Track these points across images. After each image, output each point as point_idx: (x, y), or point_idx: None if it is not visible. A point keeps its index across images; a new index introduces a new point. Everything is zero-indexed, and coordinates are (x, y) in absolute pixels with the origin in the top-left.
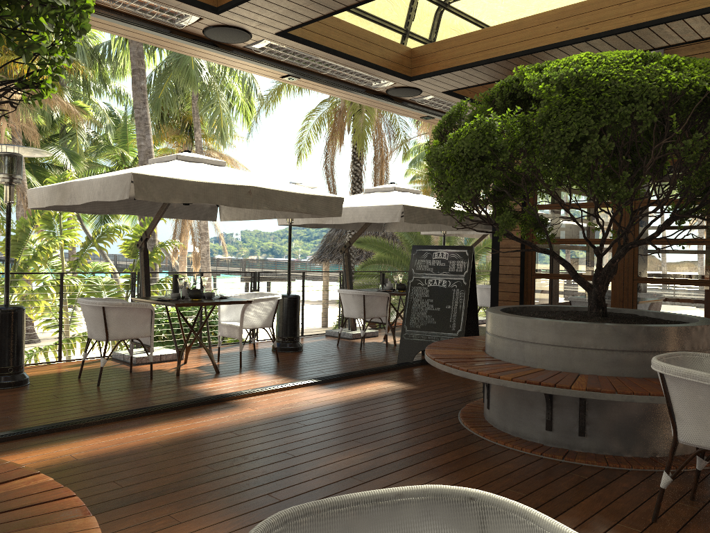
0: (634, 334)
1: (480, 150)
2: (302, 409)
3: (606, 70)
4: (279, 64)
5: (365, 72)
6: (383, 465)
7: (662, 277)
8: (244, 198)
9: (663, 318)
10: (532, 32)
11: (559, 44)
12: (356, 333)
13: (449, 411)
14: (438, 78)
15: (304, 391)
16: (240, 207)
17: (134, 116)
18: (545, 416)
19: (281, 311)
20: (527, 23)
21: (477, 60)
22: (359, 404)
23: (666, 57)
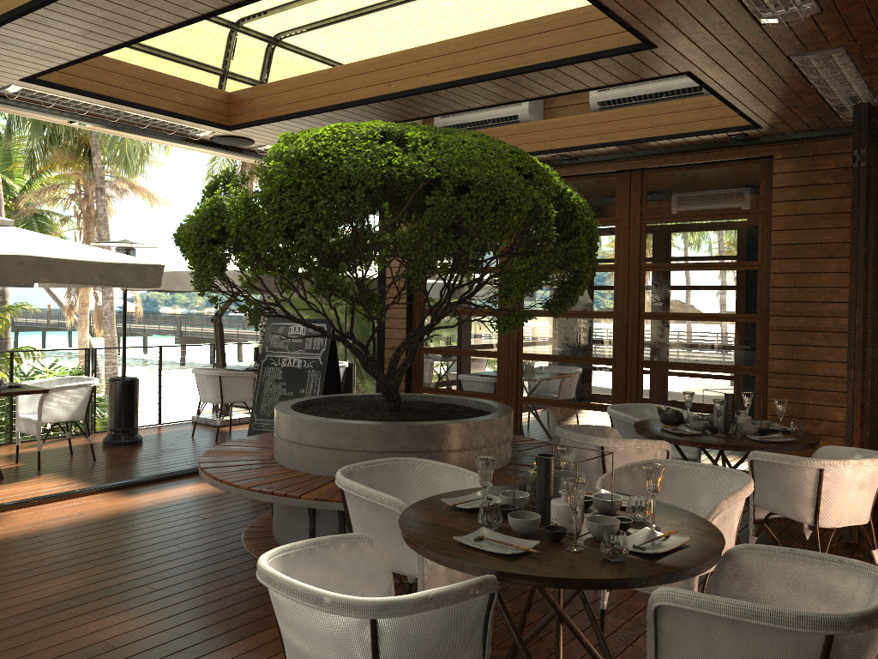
0: (394, 434)
1: (208, 234)
2: (64, 524)
3: (337, 148)
4: (52, 110)
5: (167, 120)
6: (95, 591)
7: (545, 354)
8: (13, 270)
9: (482, 408)
10: (341, 84)
11: (365, 100)
12: (226, 419)
13: (243, 520)
14: (259, 128)
15: (91, 499)
16: (7, 281)
17: (9, 135)
18: (309, 525)
19: (113, 397)
20: (337, 74)
21: (291, 111)
22: (142, 515)
23: (410, 134)
